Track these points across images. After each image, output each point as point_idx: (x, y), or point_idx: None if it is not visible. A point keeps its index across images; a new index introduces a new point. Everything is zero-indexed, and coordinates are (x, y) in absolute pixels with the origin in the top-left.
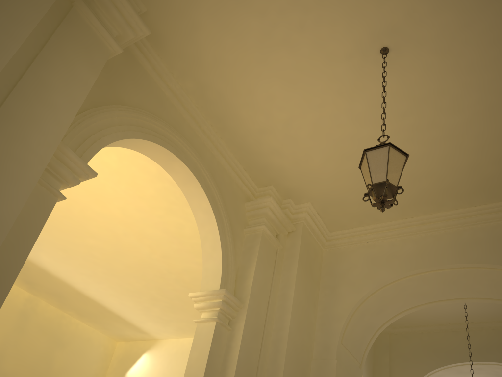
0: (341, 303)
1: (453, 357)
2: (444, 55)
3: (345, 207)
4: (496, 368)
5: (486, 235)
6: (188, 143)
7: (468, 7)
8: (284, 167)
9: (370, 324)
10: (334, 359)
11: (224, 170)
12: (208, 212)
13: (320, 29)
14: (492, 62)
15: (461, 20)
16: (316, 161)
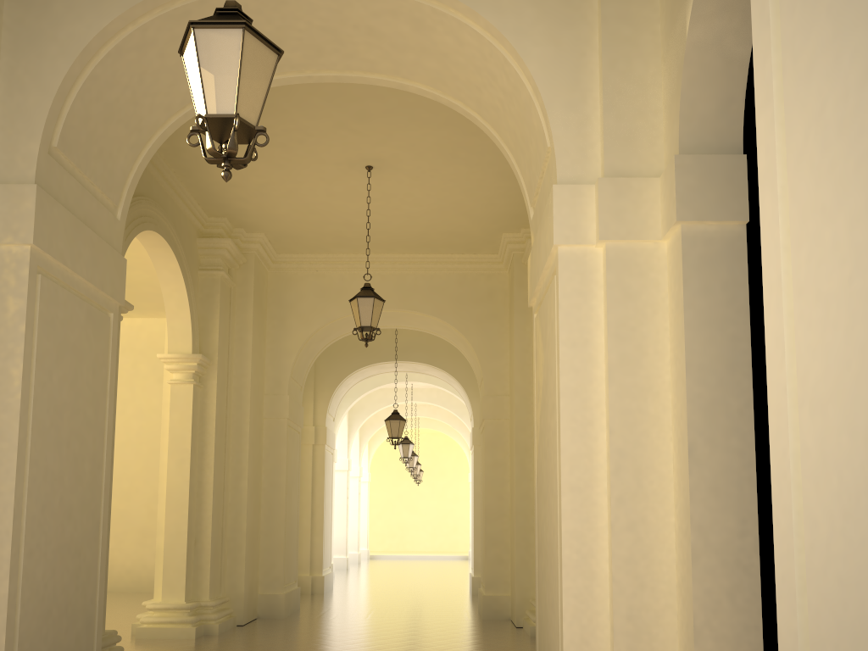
0: (291, 337)
1: (378, 356)
2: (415, 178)
3: (300, 241)
4: (415, 365)
5: (424, 283)
6: (160, 206)
7: (438, 162)
8: (245, 209)
9: (313, 350)
10: (286, 394)
11: (181, 212)
12: (175, 272)
13: (318, 146)
14: (449, 188)
15: (431, 166)
16: (283, 210)
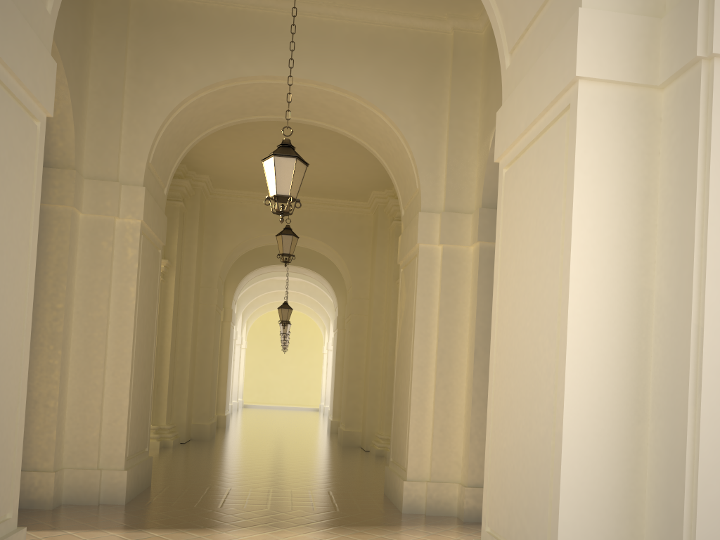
0: (221, 248)
1: (272, 260)
2: (321, 156)
3: (232, 182)
4: (298, 268)
5: (316, 217)
6: None
7: (338, 149)
8: (201, 161)
9: (234, 257)
10: (216, 288)
11: None
12: None
13: (262, 133)
14: (342, 163)
15: (333, 151)
16: (226, 164)
